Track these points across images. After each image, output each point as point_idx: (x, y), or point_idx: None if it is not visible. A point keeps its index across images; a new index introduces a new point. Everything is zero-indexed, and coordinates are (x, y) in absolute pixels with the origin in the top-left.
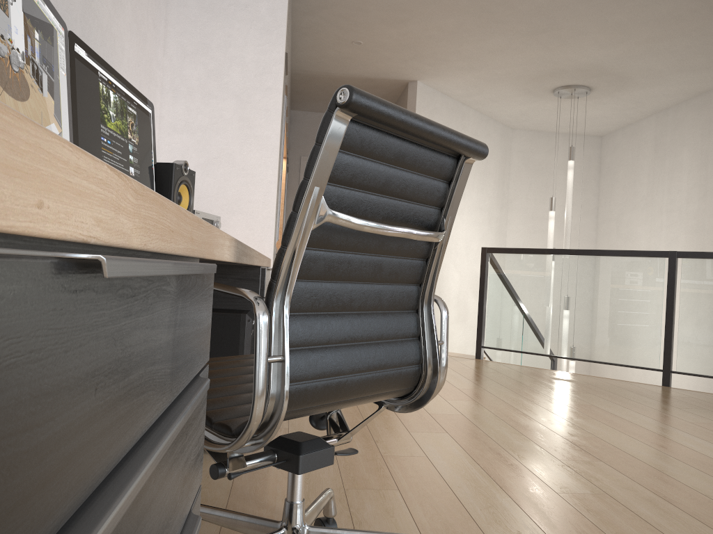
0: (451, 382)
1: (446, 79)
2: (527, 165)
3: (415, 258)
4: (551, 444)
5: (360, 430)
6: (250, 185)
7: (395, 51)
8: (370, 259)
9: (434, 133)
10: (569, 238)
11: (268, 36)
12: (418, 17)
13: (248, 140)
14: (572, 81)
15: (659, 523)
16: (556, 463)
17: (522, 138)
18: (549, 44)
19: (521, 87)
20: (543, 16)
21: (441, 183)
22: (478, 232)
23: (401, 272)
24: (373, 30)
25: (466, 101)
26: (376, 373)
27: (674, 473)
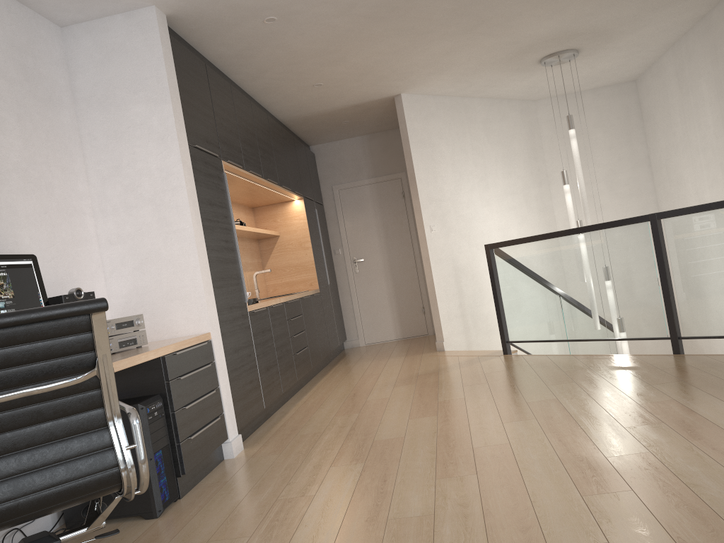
0: (440, 394)
1: (426, 85)
2: (559, 133)
3: (83, 392)
4: (450, 460)
5: (288, 472)
6: (179, 273)
7: (357, 80)
8: (23, 411)
9: (20, 321)
10: (587, 209)
11: (164, 144)
12: (350, 52)
13: (169, 236)
14: (549, 50)
15: (442, 542)
16: (428, 483)
17: (547, 106)
18: (493, 32)
19: (505, 69)
20: (463, 15)
21: (81, 336)
22: (515, 217)
23: (69, 407)
24: (322, 73)
25: (463, 94)
26: (57, 488)
27: (533, 478)
